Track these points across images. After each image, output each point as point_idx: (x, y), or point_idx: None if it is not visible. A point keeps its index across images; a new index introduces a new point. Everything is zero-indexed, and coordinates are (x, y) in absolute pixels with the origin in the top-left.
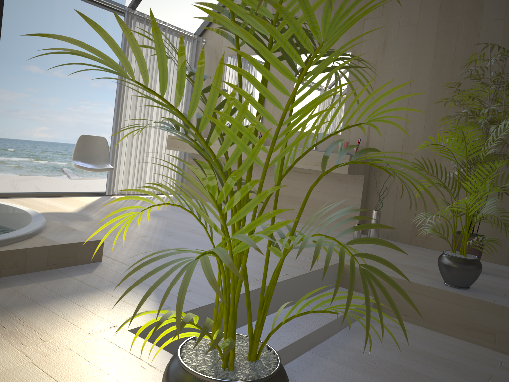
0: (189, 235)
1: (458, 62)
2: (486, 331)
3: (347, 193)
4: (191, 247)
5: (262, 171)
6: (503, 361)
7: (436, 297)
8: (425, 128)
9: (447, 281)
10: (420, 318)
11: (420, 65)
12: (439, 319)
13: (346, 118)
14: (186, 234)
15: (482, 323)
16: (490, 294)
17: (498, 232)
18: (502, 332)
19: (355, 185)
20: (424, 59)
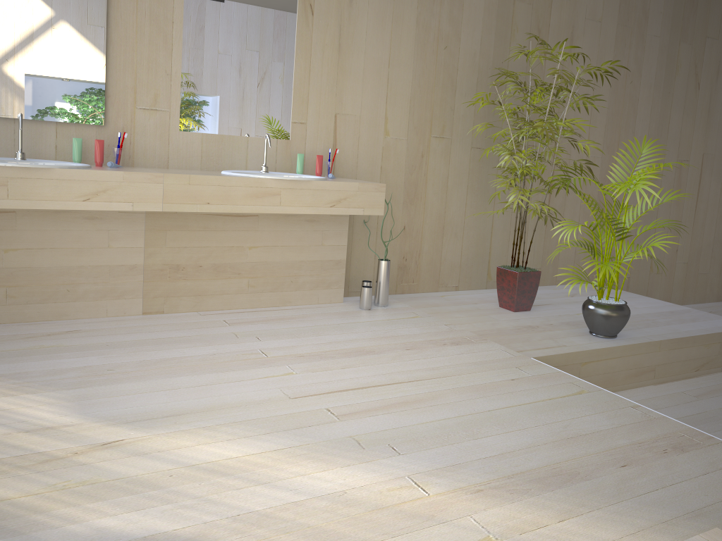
0: (380, 425)
1: (442, 41)
2: (650, 370)
3: (325, 241)
4: (500, 445)
5: (142, 224)
6: (681, 391)
7: (618, 355)
8: (408, 130)
9: (607, 334)
10: (605, 385)
11: (400, 36)
12: (619, 377)
13: (297, 111)
14: (371, 426)
15: (647, 363)
16: (621, 332)
17: (480, 253)
18: (659, 364)
19: (337, 226)
20: (405, 27)
